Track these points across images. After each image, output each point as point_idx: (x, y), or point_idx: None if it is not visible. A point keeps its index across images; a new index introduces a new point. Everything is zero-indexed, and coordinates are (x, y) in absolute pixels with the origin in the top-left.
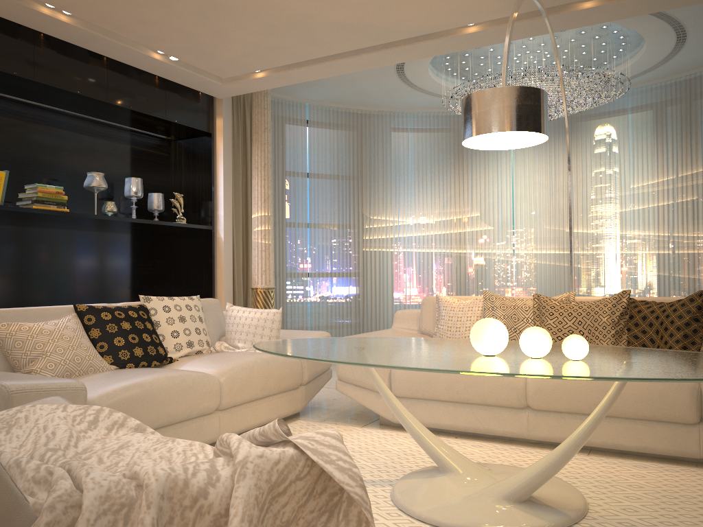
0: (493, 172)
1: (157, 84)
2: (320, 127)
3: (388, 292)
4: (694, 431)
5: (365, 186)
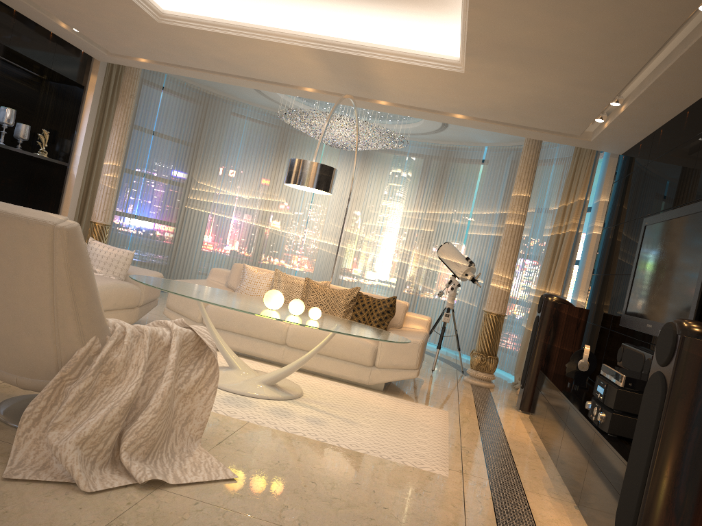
0: None
1: (51, 38)
2: (173, 96)
3: (199, 246)
4: (368, 370)
5: (199, 155)
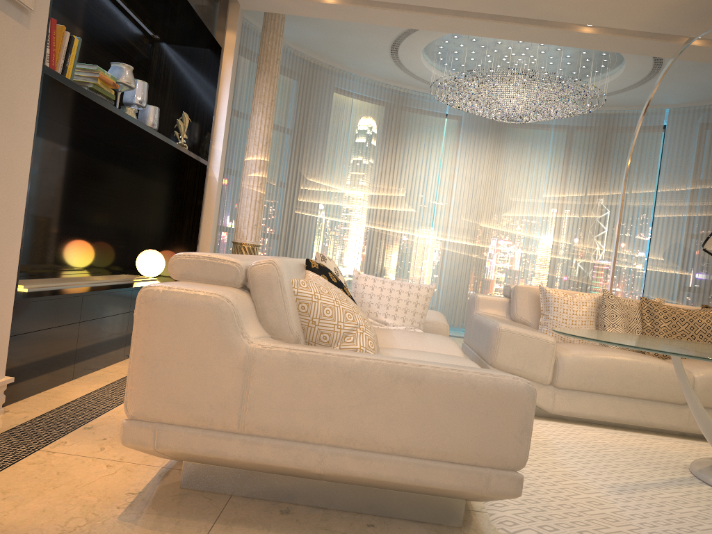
0: (423, 156)
1: None
2: None
3: None
4: None
5: (306, 144)
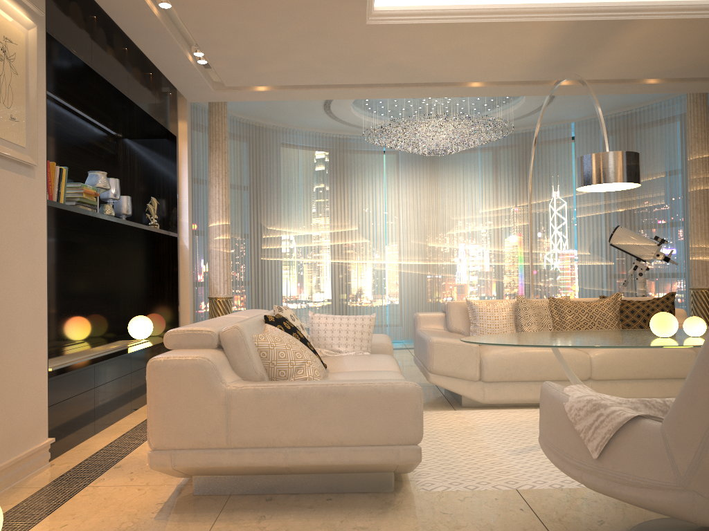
0: (369, 192)
1: (151, 81)
2: None
3: (283, 300)
4: None
5: (262, 198)
